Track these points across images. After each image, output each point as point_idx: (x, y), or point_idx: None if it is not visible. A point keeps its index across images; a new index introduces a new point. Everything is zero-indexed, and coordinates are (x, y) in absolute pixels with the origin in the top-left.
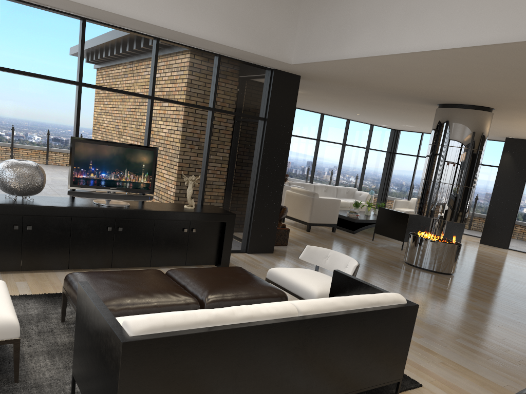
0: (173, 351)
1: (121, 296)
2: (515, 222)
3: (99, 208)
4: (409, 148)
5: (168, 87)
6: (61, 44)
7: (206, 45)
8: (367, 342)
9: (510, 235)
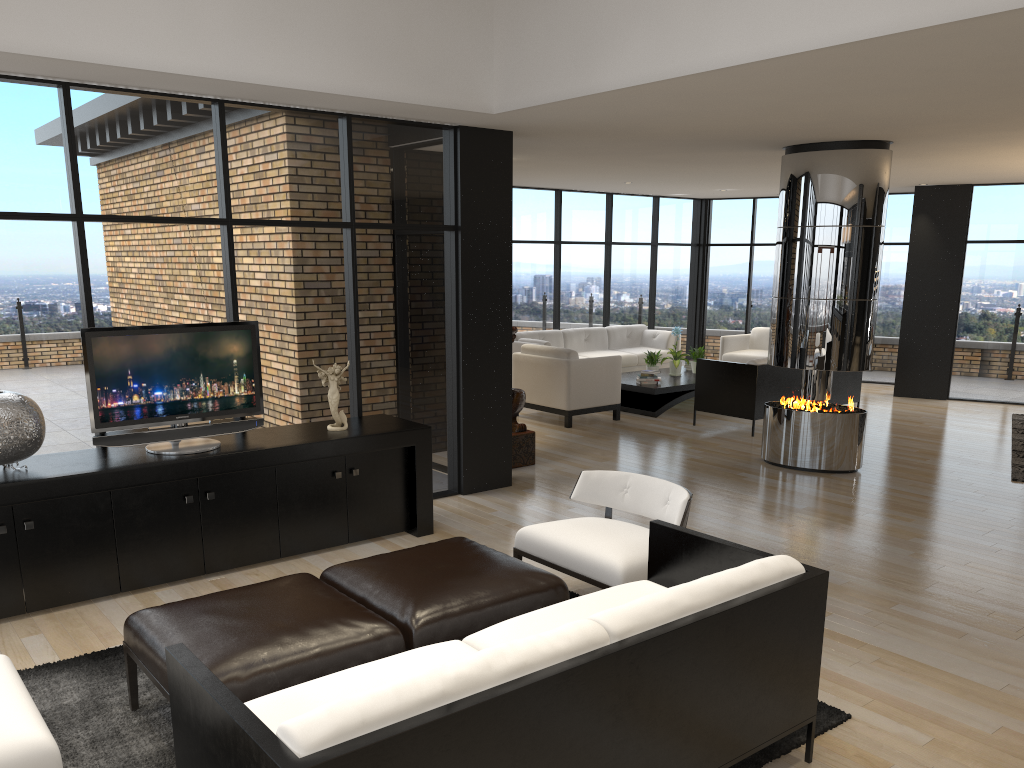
0: (389, 767)
1: (248, 647)
2: (954, 346)
3: (162, 463)
4: (733, 232)
5: (256, 195)
6: (27, 143)
7: (320, 101)
8: (744, 663)
9: (949, 372)
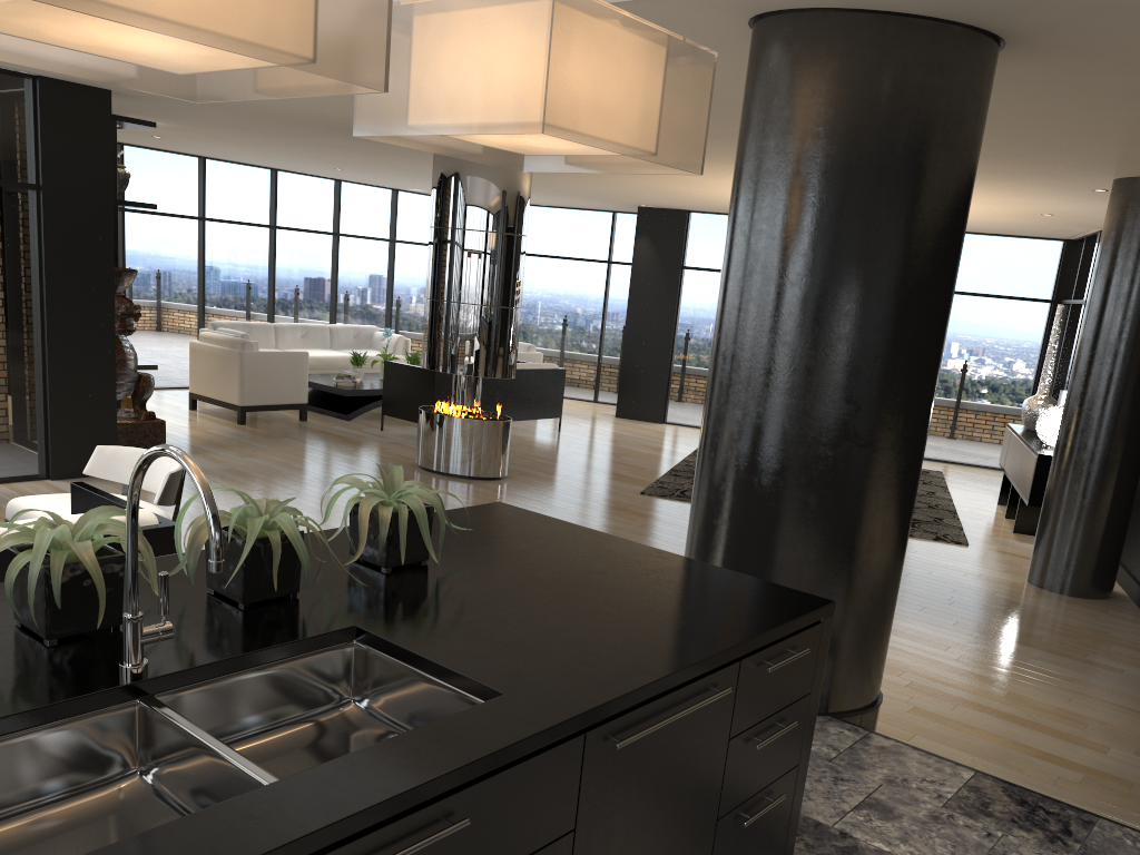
0: None
1: None
2: (671, 370)
3: None
4: None
5: None
6: None
7: None
8: None
9: (665, 396)
